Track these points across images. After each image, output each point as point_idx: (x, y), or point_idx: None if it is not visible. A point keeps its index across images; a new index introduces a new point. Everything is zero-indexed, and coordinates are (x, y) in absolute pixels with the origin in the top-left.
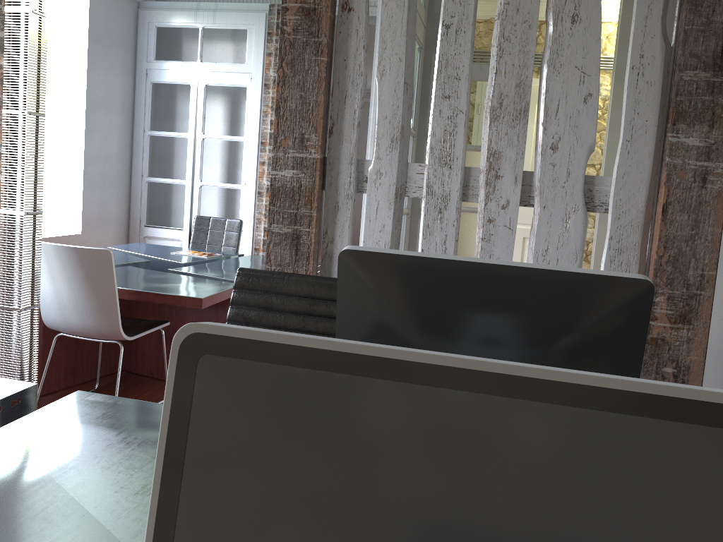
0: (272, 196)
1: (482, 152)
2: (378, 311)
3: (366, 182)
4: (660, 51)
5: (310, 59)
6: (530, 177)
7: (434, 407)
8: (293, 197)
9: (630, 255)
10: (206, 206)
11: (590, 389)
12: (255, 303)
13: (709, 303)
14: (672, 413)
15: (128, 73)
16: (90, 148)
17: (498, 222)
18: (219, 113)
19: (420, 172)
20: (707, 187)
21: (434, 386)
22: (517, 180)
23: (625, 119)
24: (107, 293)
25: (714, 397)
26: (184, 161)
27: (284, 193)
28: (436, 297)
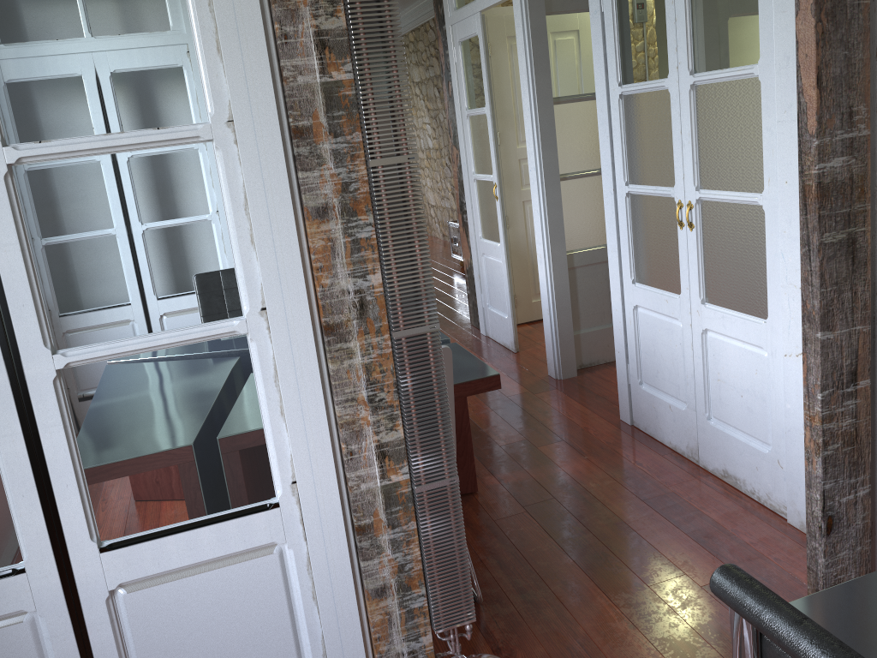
0: (821, 197)
1: None
2: None
3: None
4: None
5: (851, 4)
6: None
7: None
8: (844, 193)
9: None
10: None
11: None
12: None
13: None
14: None
15: None
16: None
17: None
18: None
19: None
20: None
21: None
22: None
23: None
24: None
25: None
26: None
27: (834, 190)
28: None
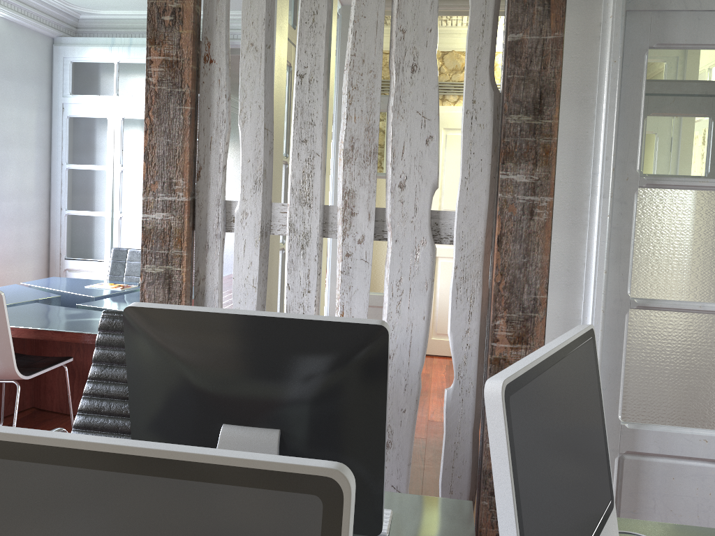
0: (144, 238)
1: (338, 191)
2: (160, 361)
3: (234, 222)
4: (490, 97)
5: (175, 108)
6: (383, 213)
7: (2, 475)
8: (164, 239)
9: (473, 283)
10: (128, 236)
11: (114, 456)
12: (119, 343)
13: (543, 324)
14: (169, 472)
15: (44, 107)
16: (3, 184)
17: (356, 256)
18: (139, 144)
19: (283, 211)
20: (535, 219)
21: (3, 458)
22: (370, 216)
23: (462, 159)
24: (0, 334)
25: (198, 458)
26: (105, 193)
27: (155, 235)
28: (208, 347)
